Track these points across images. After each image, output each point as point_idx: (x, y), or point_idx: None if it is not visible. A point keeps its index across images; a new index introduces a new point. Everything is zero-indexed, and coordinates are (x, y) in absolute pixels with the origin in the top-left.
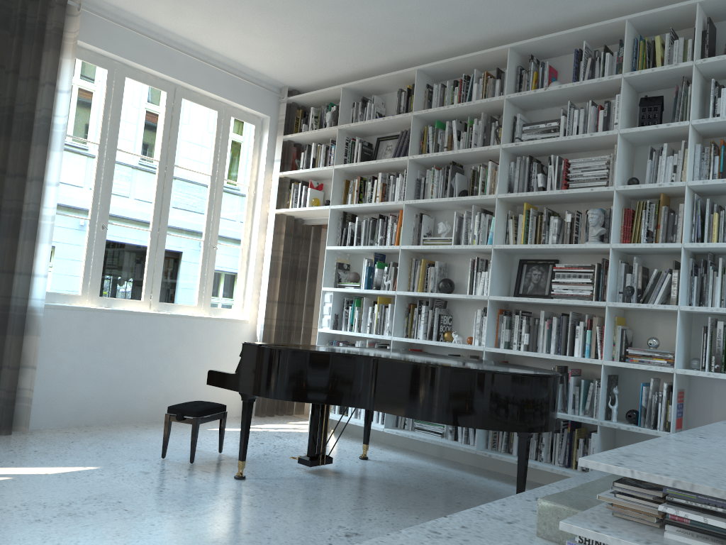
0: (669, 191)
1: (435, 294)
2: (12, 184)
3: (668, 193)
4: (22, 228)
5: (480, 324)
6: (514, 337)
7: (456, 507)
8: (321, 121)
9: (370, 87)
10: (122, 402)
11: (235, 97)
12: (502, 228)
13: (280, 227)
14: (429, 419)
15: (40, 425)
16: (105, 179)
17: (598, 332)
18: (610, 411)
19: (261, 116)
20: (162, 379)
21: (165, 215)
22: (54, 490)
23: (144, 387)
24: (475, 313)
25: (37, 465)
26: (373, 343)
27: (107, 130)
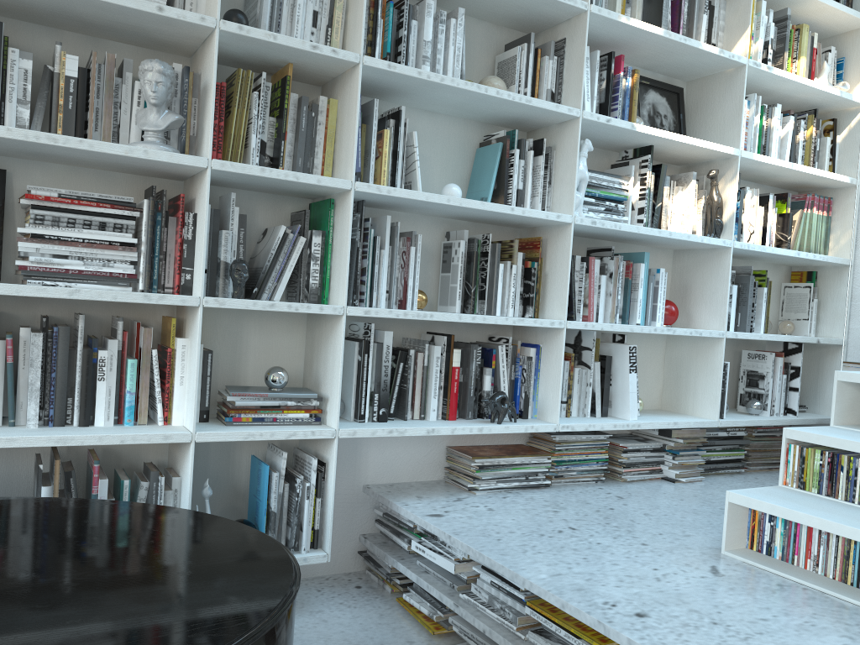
0: (305, 65)
1: None
2: None
3: (296, 67)
4: None
5: None
6: None
7: None
8: None
9: None
10: None
11: None
12: None
13: None
14: None
15: None
16: None
17: (157, 363)
18: None
19: None
20: None
21: None
22: None
23: None
24: None
25: None
26: None
27: None
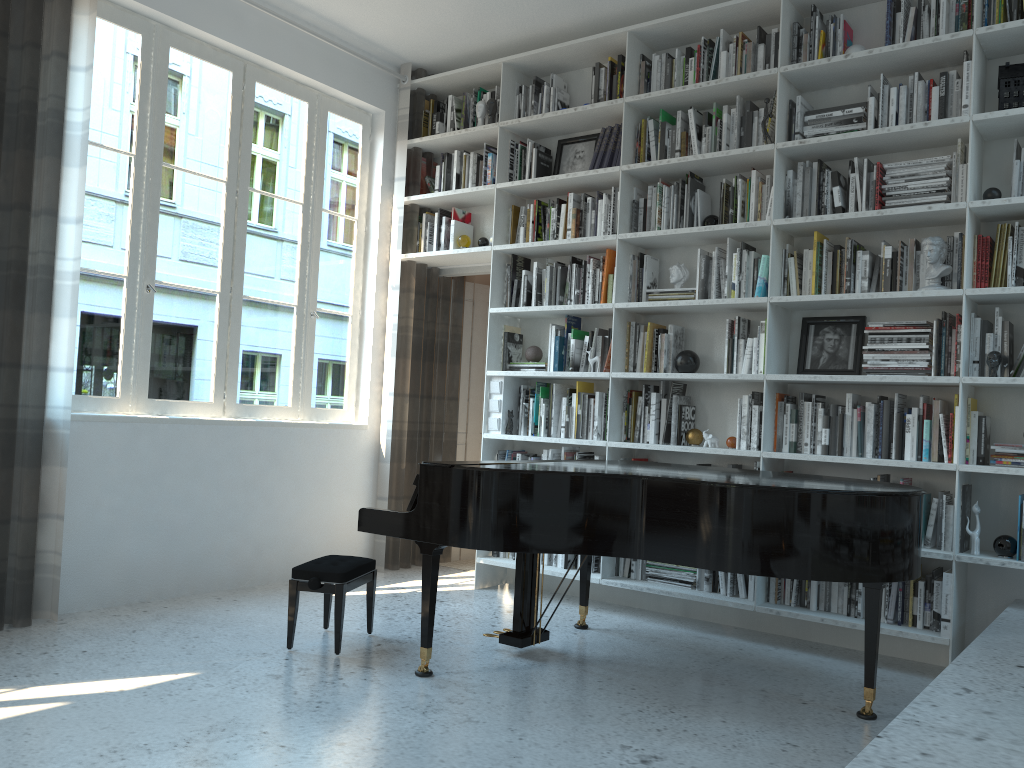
0: None
1: (676, 374)
2: (7, 221)
3: None
4: (26, 294)
5: (747, 417)
6: (805, 435)
7: (765, 698)
8: (466, 117)
9: (547, 62)
10: (192, 561)
11: (334, 80)
12: (778, 272)
13: (408, 281)
14: (741, 569)
15: (71, 606)
16: (147, 211)
17: (942, 422)
18: (965, 539)
19: (372, 111)
20: (248, 522)
21: (239, 267)
22: (150, 720)
23: (224, 536)
24: (738, 401)
25: (99, 677)
26: (571, 451)
27: (146, 132)
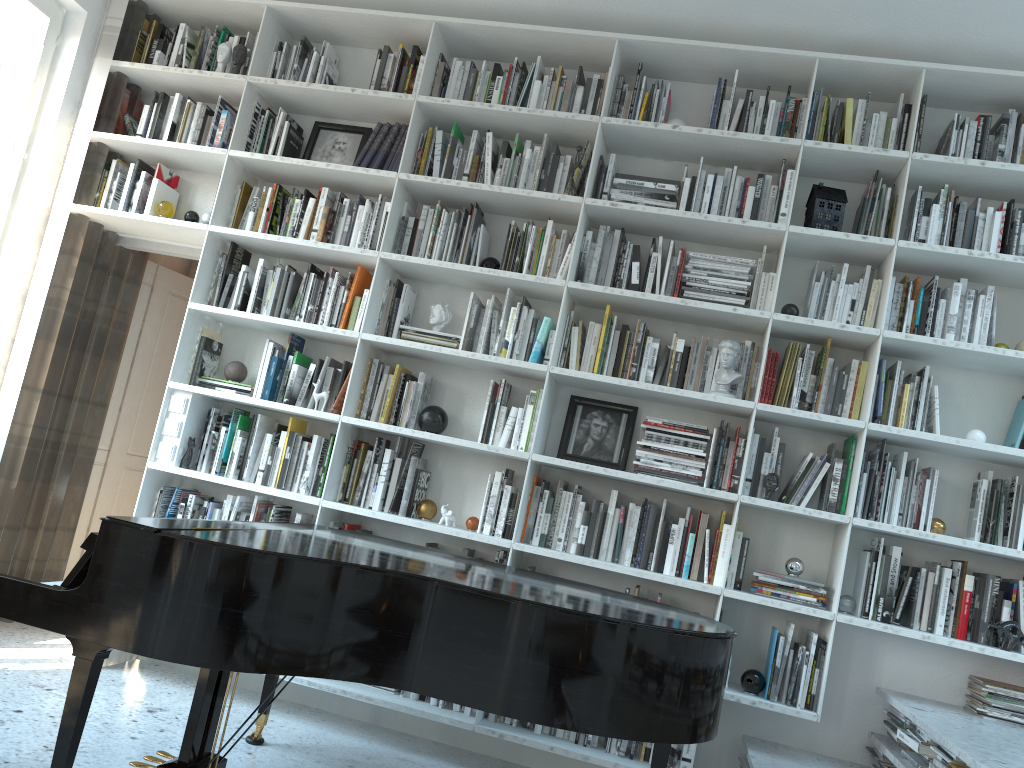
0: (841, 338)
1: (425, 433)
2: None
3: (836, 339)
4: None
5: (496, 498)
6: (560, 529)
7: None
8: (200, 57)
9: (322, 25)
10: None
11: None
12: (560, 340)
13: (74, 241)
14: (548, 720)
15: None
16: None
17: (708, 539)
18: None
19: (68, 6)
20: None
21: None
22: None
23: None
24: (489, 477)
25: None
26: (265, 502)
27: None
